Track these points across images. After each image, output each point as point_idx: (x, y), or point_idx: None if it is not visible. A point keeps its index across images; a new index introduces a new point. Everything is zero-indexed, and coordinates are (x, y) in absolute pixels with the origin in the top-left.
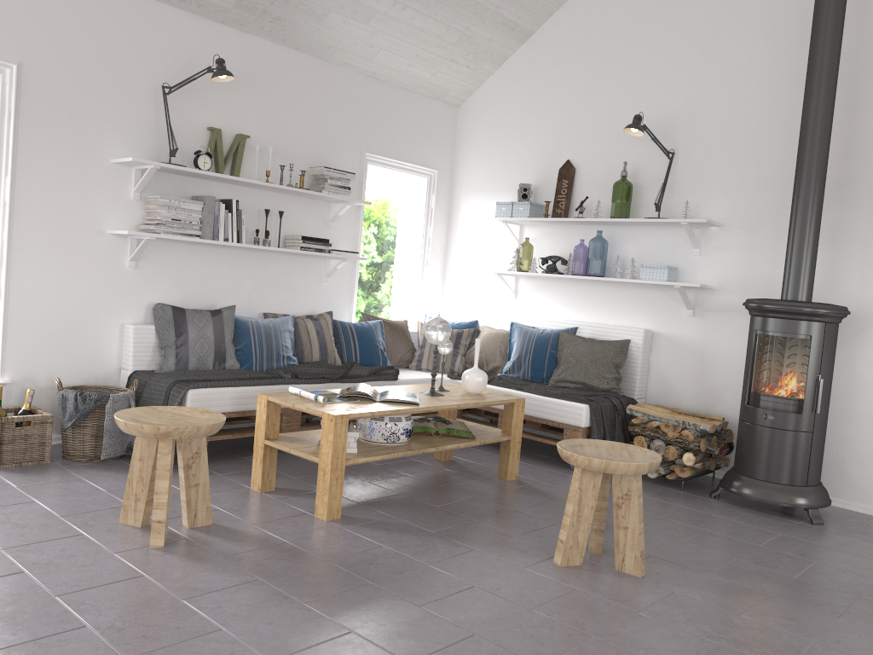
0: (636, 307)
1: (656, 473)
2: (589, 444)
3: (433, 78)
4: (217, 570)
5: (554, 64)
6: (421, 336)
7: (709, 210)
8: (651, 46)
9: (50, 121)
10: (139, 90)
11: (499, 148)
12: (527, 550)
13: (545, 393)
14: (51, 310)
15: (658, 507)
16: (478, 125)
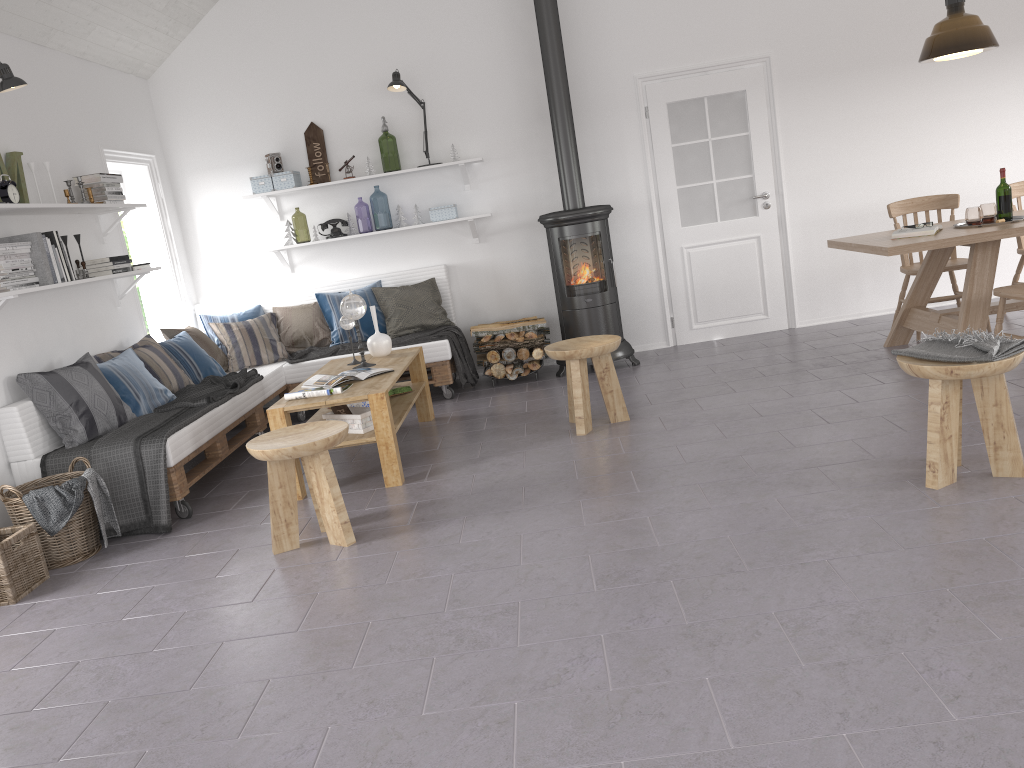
0: (425, 248)
1: (516, 374)
2: (559, 346)
3: (135, 50)
4: (428, 528)
5: (264, 24)
6: (225, 336)
7: (468, 149)
8: (370, 2)
9: None
10: None
11: (221, 120)
12: (550, 438)
13: (400, 344)
14: None
15: (550, 393)
16: (184, 97)
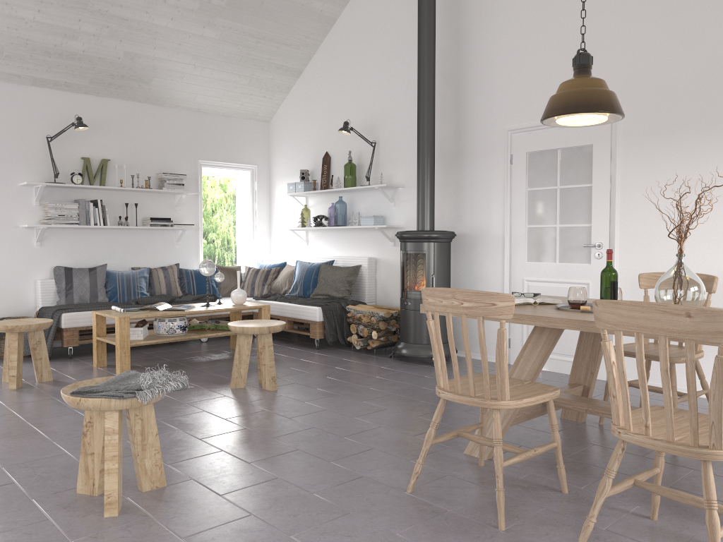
0: (367, 243)
1: (360, 346)
2: (255, 322)
3: (242, 106)
4: (35, 396)
5: (315, 90)
6: (245, 275)
7: (397, 177)
8: (361, 75)
9: None
10: (33, 141)
11: (292, 147)
12: (222, 383)
13: (301, 303)
14: None
15: (342, 363)
16: (280, 133)
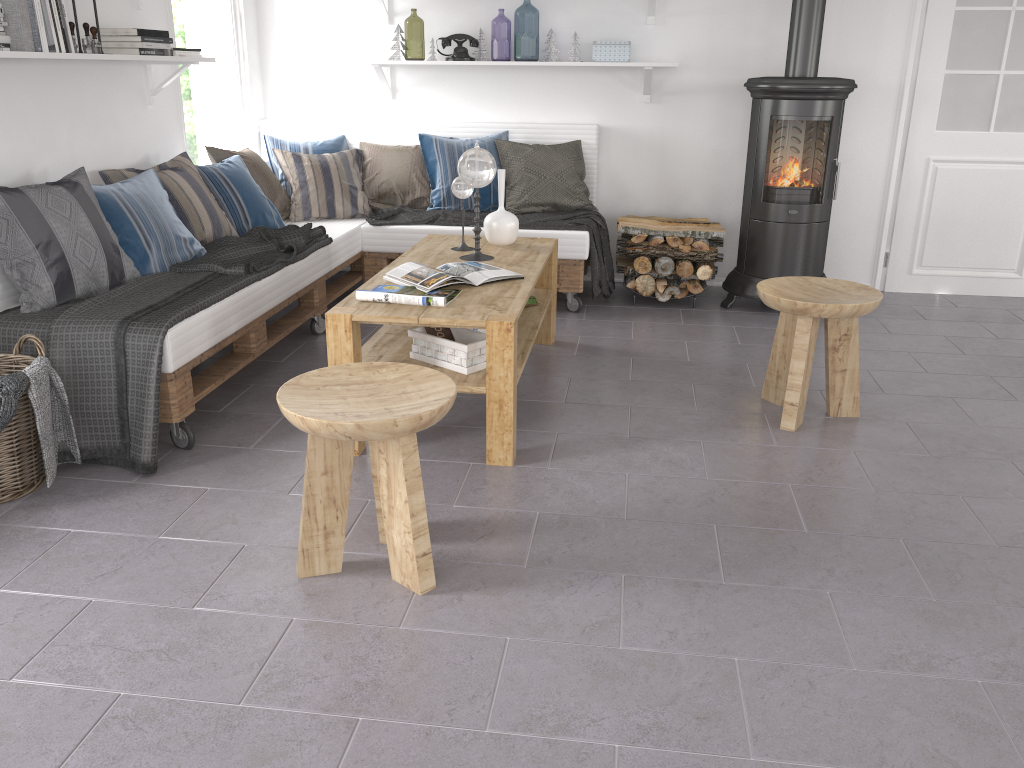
0: (575, 97)
1: (669, 295)
2: (778, 287)
3: None
4: (560, 586)
5: None
6: (291, 170)
7: None
8: None
9: None
10: None
11: None
12: (737, 424)
13: (522, 225)
14: None
15: (718, 334)
16: None
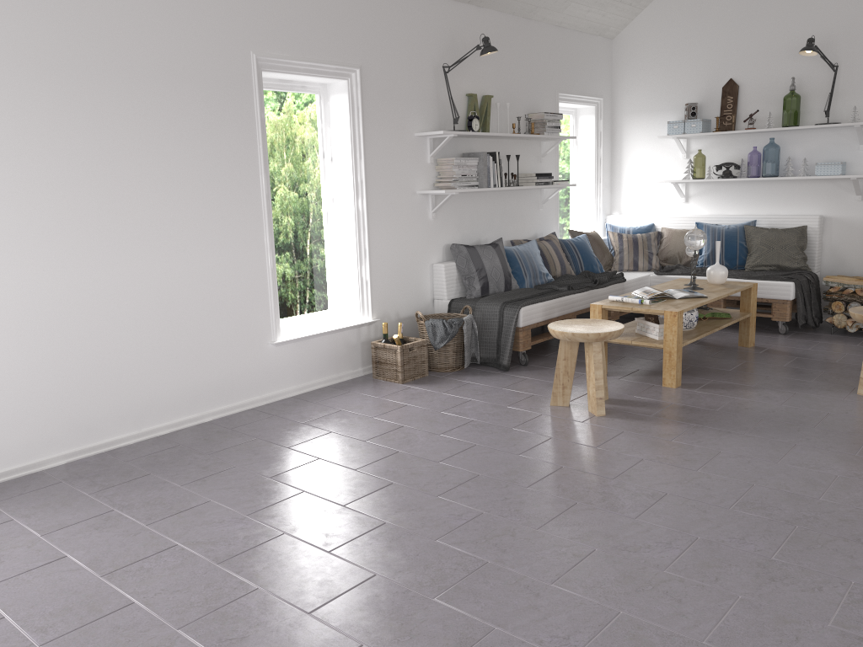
0: (806, 198)
1: (856, 328)
2: None
3: (602, 18)
4: (661, 423)
5: None
6: (615, 243)
7: None
8: None
9: (380, 110)
10: (425, 72)
11: (658, 73)
12: (830, 389)
13: (750, 277)
14: (392, 260)
15: None
16: (635, 54)
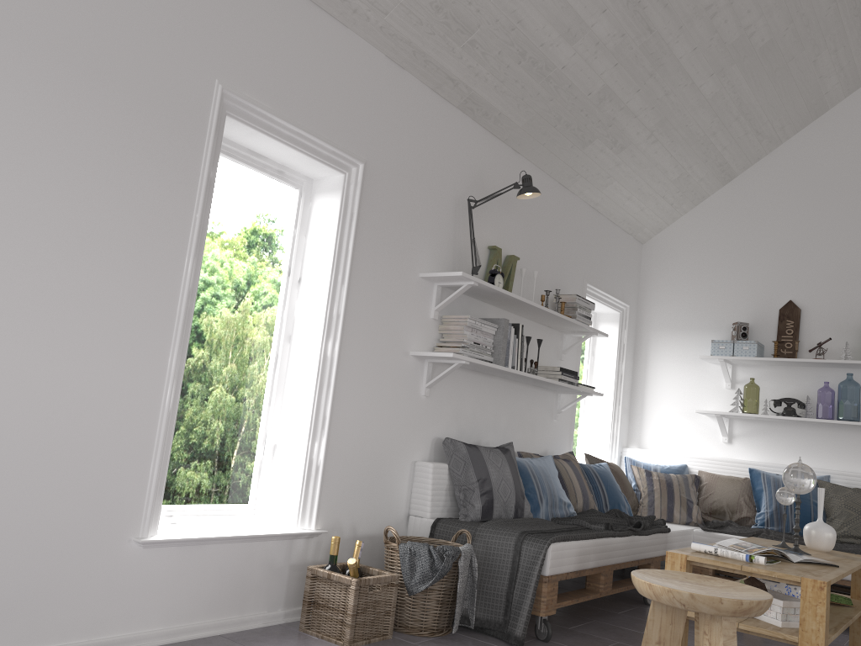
0: None
1: None
2: None
3: (639, 212)
4: None
5: (765, 206)
6: (642, 481)
7: None
8: None
9: (380, 227)
10: (444, 202)
11: (698, 286)
12: None
13: (840, 550)
14: (361, 442)
15: None
16: (669, 262)
